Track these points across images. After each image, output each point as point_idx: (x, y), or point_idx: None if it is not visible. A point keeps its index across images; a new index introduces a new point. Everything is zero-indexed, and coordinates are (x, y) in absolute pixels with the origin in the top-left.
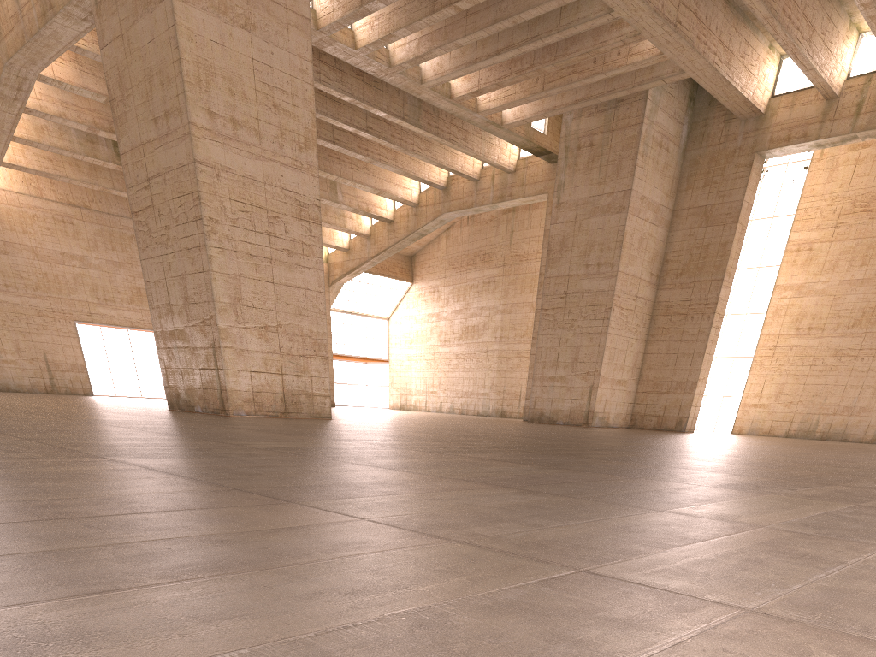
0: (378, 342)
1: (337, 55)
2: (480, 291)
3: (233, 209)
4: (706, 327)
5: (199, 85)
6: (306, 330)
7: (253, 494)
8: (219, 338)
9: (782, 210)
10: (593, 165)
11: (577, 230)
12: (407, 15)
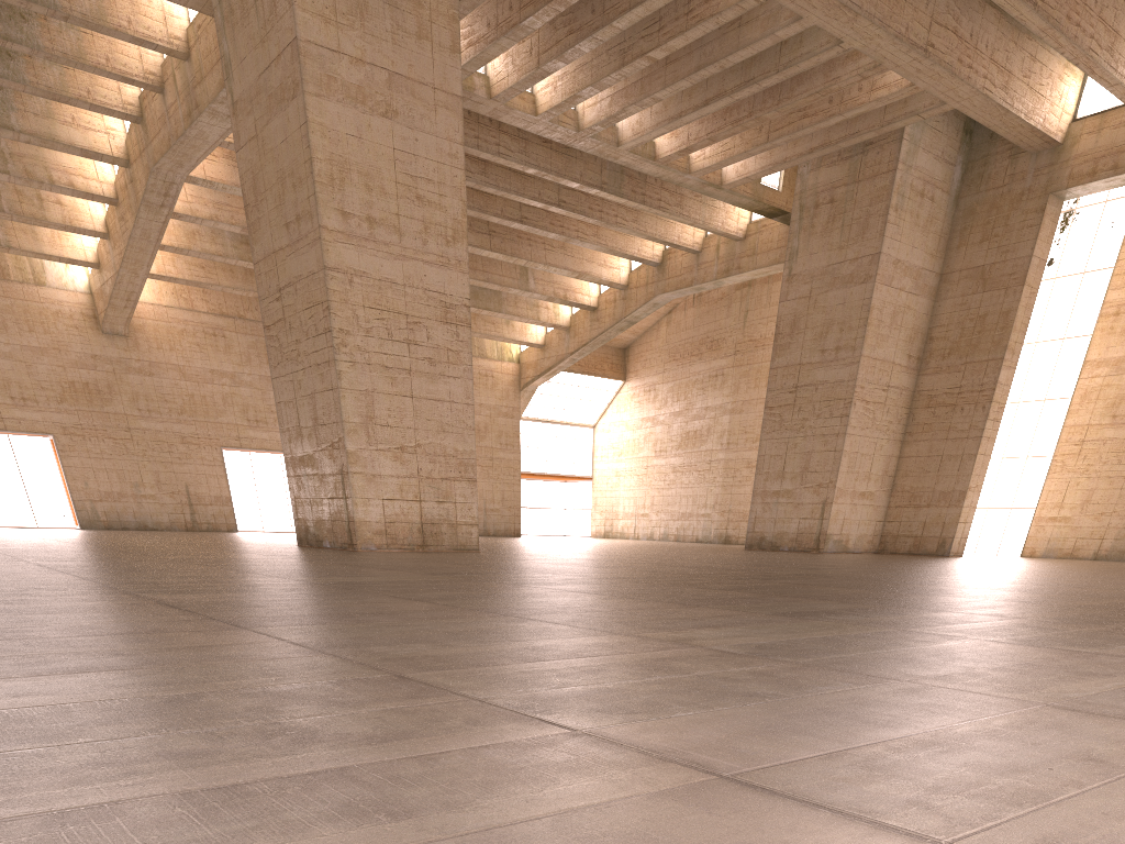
0: (580, 456)
1: (515, 123)
2: (705, 387)
3: (367, 317)
4: (979, 420)
5: (332, 185)
6: (450, 449)
7: (220, 622)
8: (347, 463)
9: (1096, 262)
10: (833, 226)
11: (812, 307)
12: (594, 72)
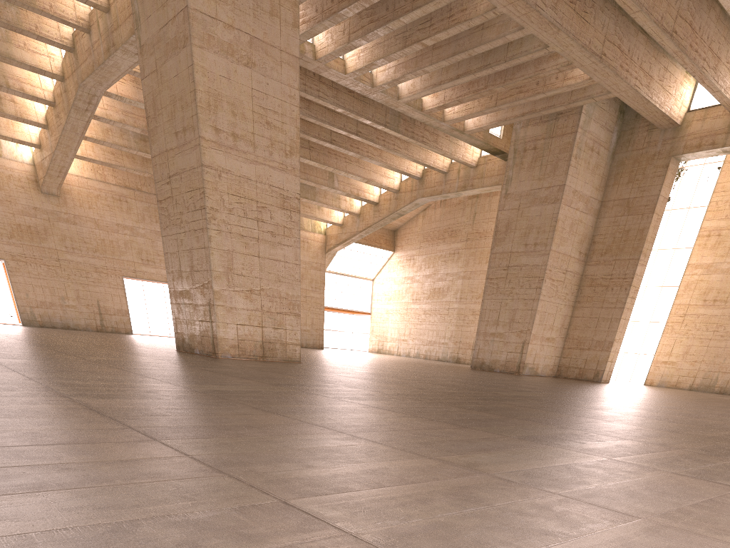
0: (363, 298)
1: (331, 78)
2: (446, 260)
3: (230, 201)
4: (623, 297)
5: (209, 109)
6: (283, 293)
7: (137, 433)
8: (213, 298)
9: (697, 202)
10: (535, 164)
11: (520, 216)
12: (385, 49)
